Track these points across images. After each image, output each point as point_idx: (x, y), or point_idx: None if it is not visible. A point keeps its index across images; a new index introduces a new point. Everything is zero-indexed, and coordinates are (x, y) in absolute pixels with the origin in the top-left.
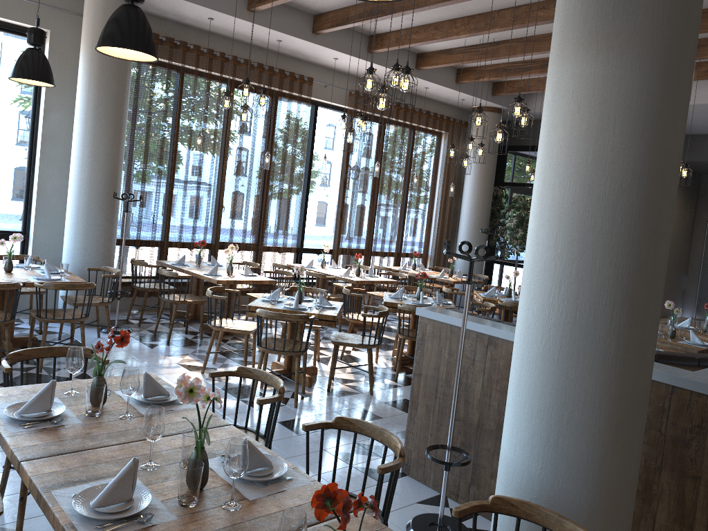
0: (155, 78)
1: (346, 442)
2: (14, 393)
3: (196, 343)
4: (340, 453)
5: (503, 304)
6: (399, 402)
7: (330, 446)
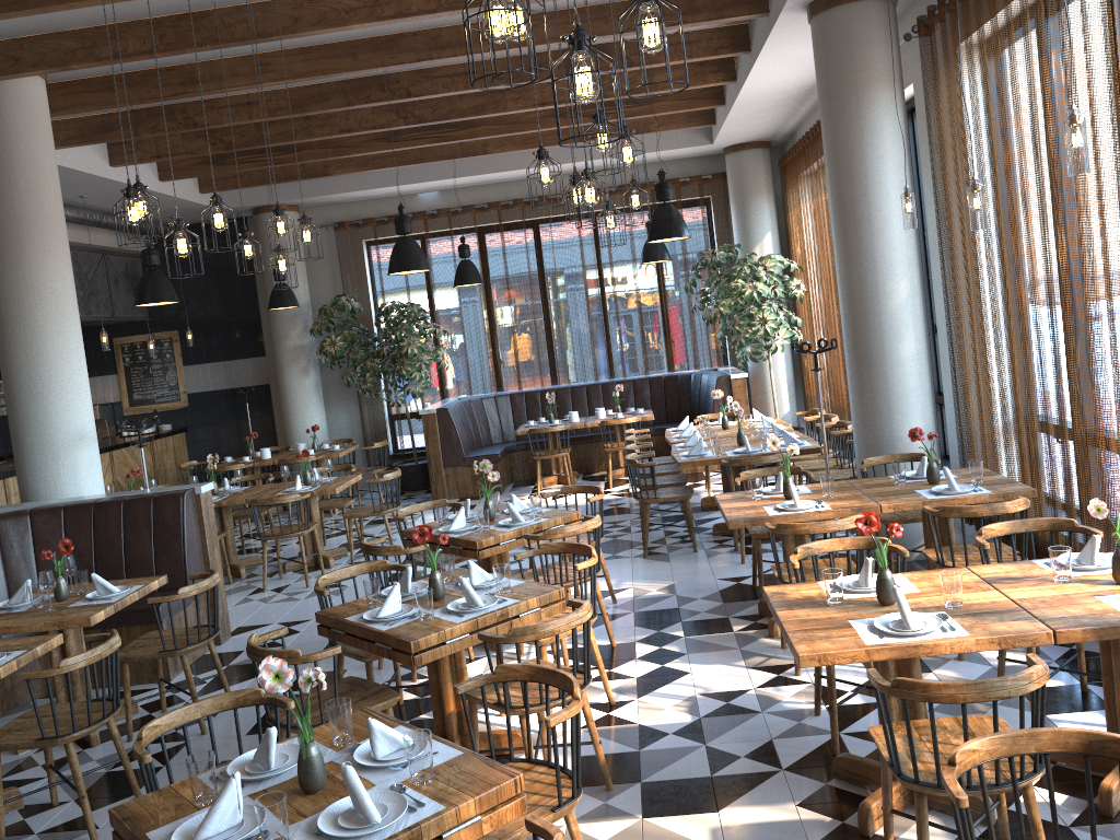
0: (964, 80)
1: (308, 628)
2: (346, 477)
3: (733, 600)
4: (297, 623)
5: (261, 697)
6: (330, 679)
7: (314, 621)
